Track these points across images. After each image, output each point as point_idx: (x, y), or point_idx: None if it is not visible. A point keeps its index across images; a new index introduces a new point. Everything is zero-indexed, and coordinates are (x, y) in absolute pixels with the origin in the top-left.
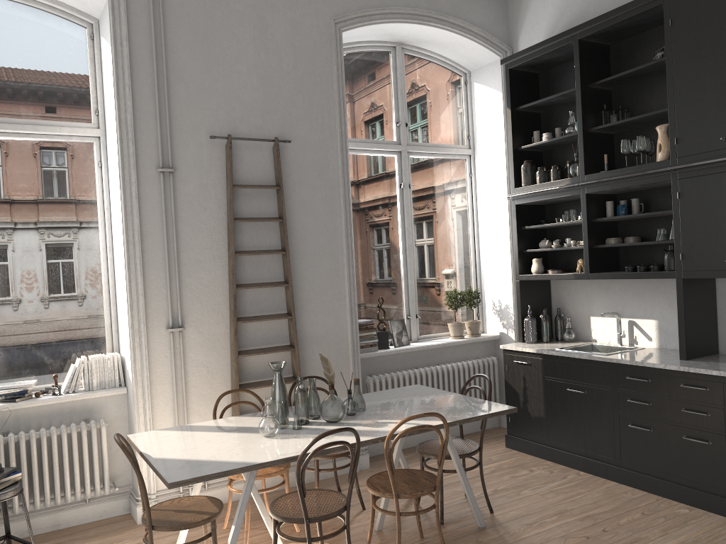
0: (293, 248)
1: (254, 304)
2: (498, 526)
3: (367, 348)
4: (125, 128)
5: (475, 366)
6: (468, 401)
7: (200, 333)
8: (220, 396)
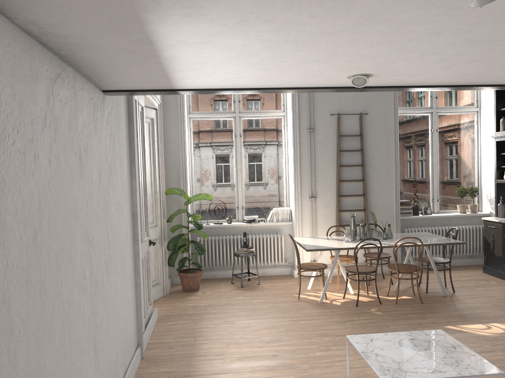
0: (367, 164)
1: (347, 189)
2: (453, 296)
3: (406, 214)
4: (295, 113)
5: (470, 229)
6: (444, 239)
7: (323, 201)
8: (330, 227)
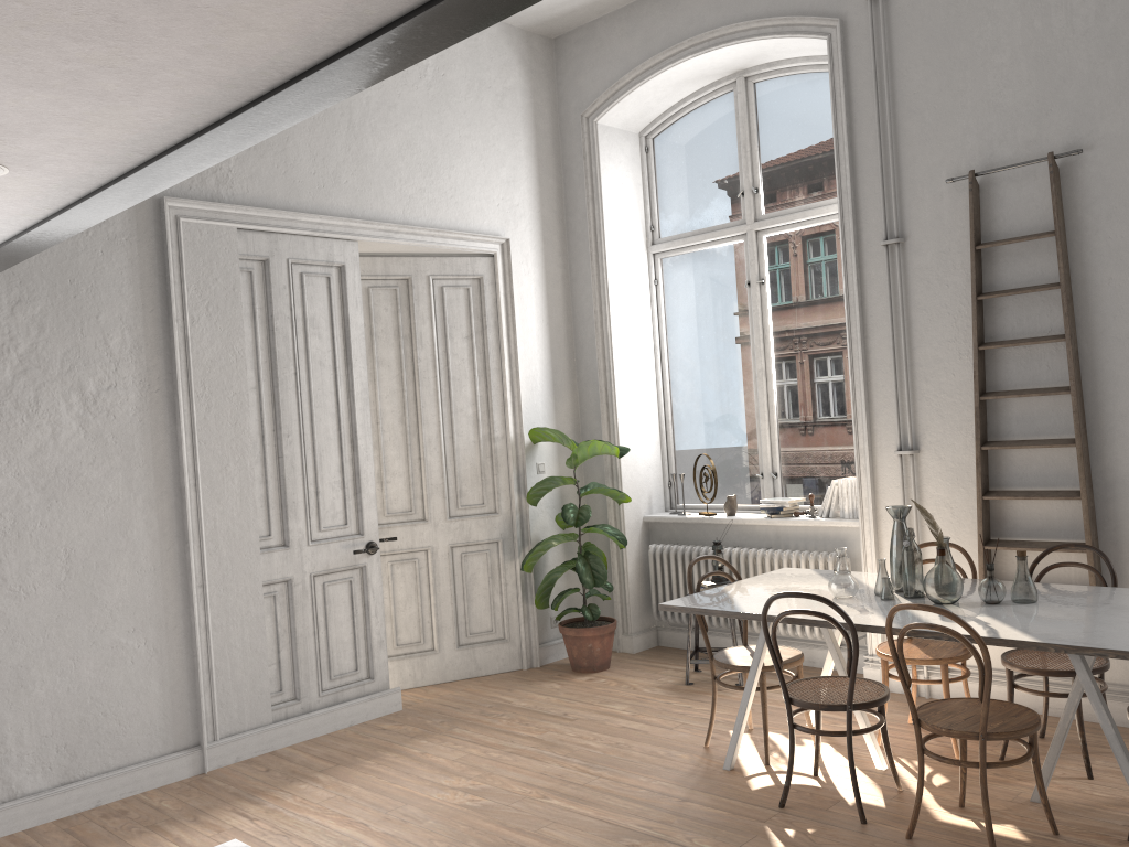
0: (1094, 329)
1: (1022, 423)
2: None
3: None
4: (846, 199)
5: None
6: None
7: (941, 460)
8: None
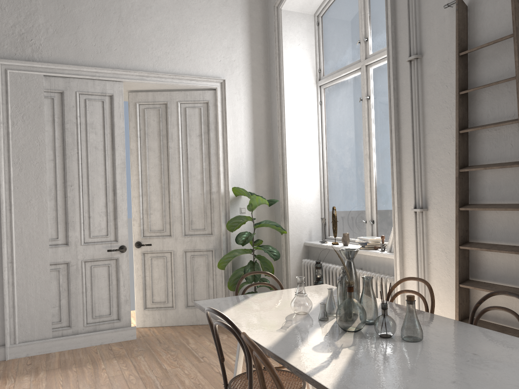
0: None
1: (493, 190)
2: None
3: None
4: (390, 32)
5: None
6: None
7: (441, 216)
8: (400, 279)
